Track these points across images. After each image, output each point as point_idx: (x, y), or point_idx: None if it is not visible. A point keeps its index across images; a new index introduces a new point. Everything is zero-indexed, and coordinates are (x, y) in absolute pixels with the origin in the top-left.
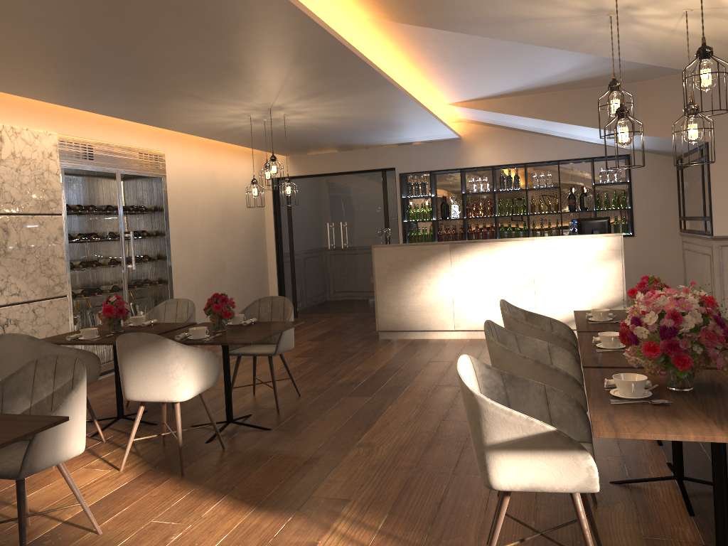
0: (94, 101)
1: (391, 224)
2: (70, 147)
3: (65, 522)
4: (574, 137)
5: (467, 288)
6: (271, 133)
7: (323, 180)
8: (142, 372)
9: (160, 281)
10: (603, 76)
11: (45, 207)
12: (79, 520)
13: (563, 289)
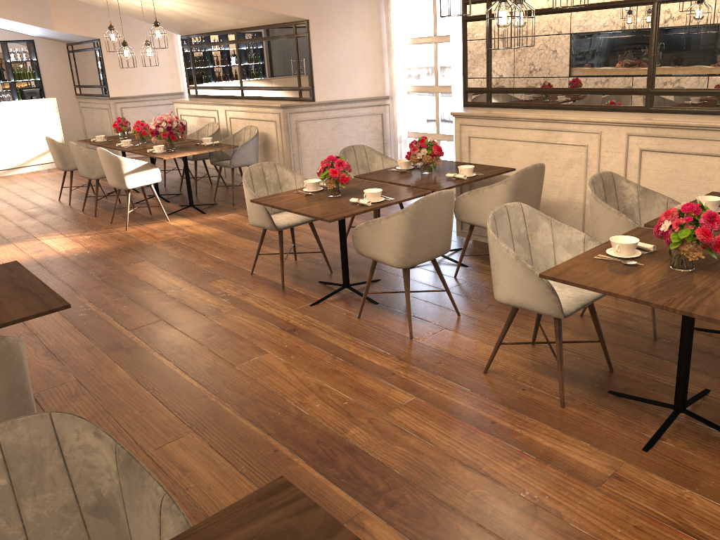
0: None
1: None
2: None
3: None
4: None
5: None
6: None
7: None
8: None
9: None
10: None
11: None
12: None
13: (21, 139)
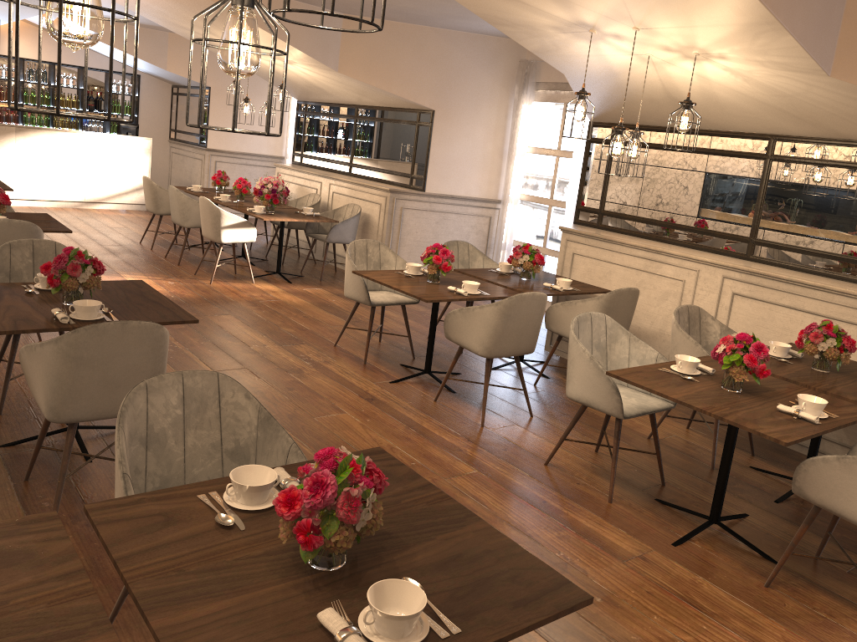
0: None
1: None
2: None
3: None
4: (104, 53)
5: (29, 166)
6: None
7: None
8: None
9: None
10: (155, 26)
11: None
12: None
13: (107, 173)
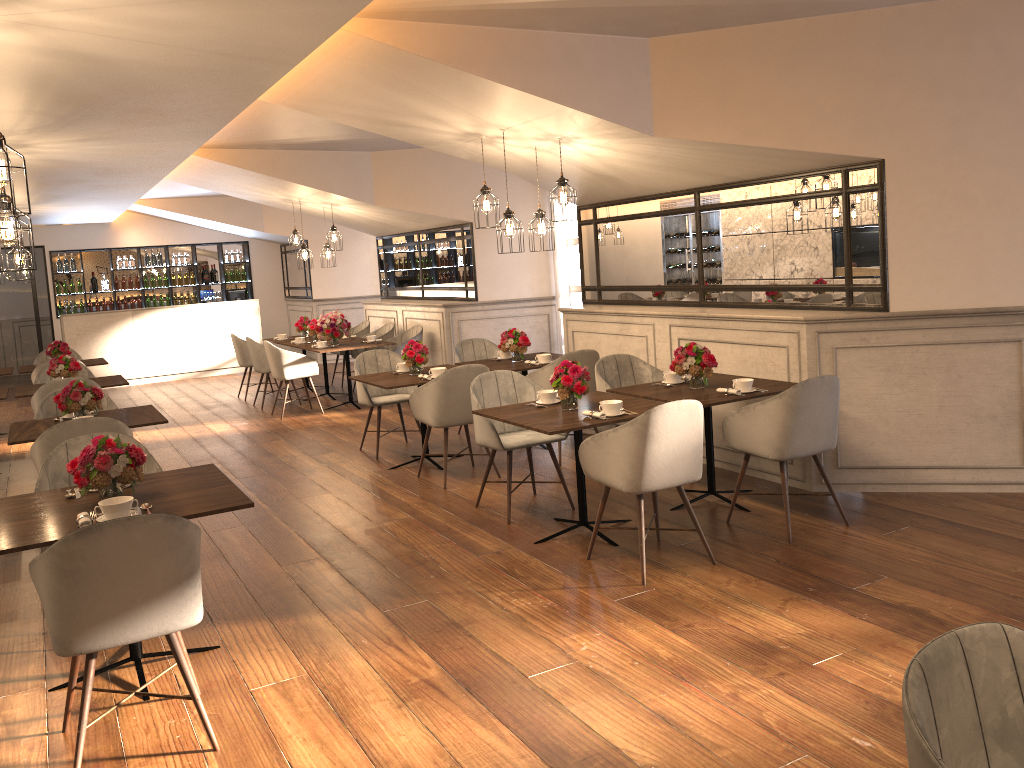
0: None
1: (40, 297)
2: None
3: None
4: (210, 227)
5: (148, 345)
6: None
7: None
8: None
9: None
10: None
11: None
12: None
13: (221, 340)
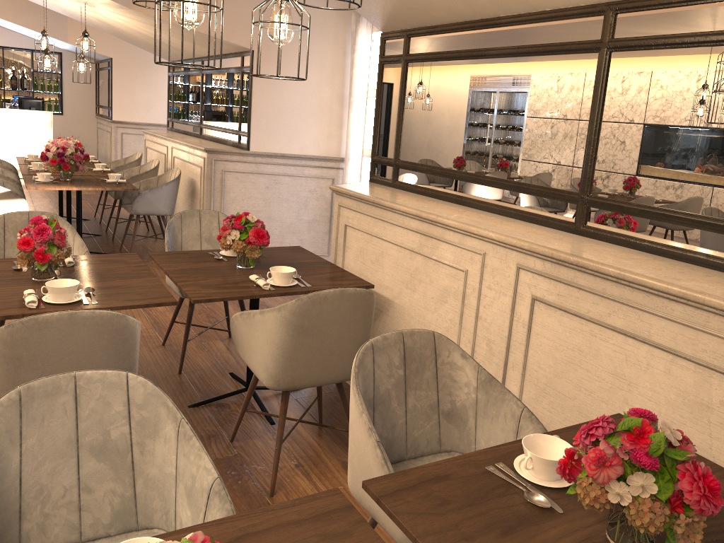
0: None
1: None
2: None
3: None
4: (18, 31)
5: None
6: None
7: None
8: None
9: None
10: None
11: None
12: None
13: (6, 148)
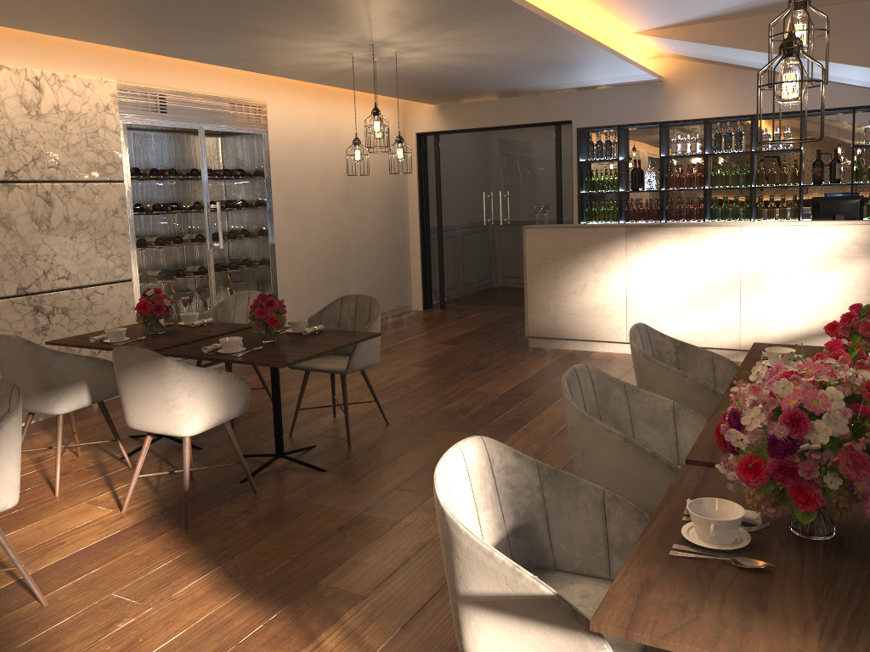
0: (142, 39)
1: (564, 195)
2: (135, 97)
3: (20, 580)
4: None
5: (646, 289)
6: (374, 77)
7: (480, 136)
8: (140, 396)
9: (259, 262)
10: None
11: (101, 172)
12: (35, 581)
13: (781, 297)
